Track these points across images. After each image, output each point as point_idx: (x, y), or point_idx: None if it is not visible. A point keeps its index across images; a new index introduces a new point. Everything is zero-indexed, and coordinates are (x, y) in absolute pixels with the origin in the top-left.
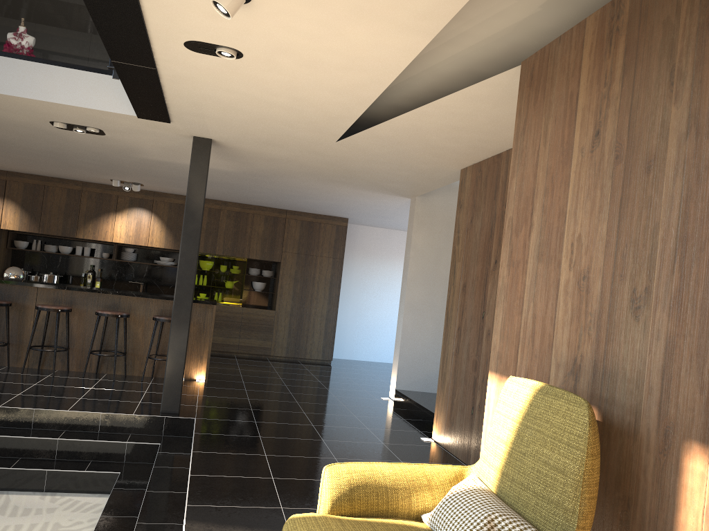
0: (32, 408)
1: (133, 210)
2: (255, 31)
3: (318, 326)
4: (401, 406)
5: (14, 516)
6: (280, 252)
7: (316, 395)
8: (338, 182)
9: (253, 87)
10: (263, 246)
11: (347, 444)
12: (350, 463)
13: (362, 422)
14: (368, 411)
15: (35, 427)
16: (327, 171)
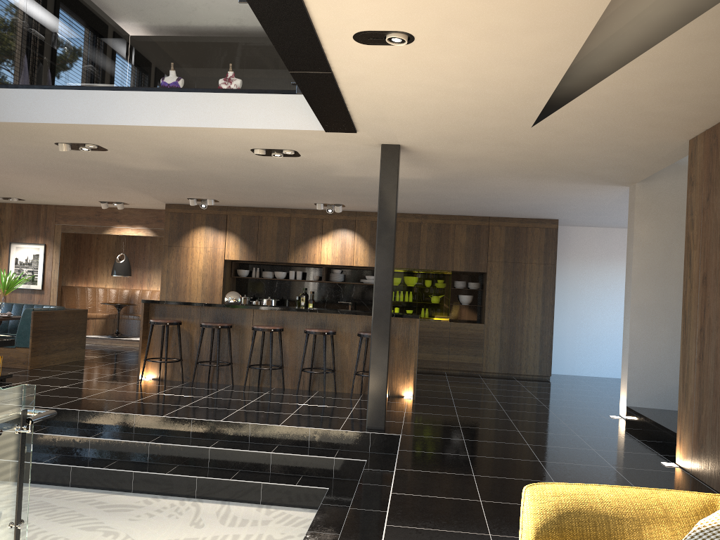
0: (248, 423)
1: (337, 232)
2: (421, 5)
3: (532, 339)
4: (634, 425)
5: (233, 526)
6: (485, 261)
7: (532, 412)
8: (540, 177)
9: (431, 75)
10: (467, 257)
11: (568, 467)
12: (557, 484)
13: (586, 442)
14: (594, 430)
15: (252, 441)
16: (526, 164)
